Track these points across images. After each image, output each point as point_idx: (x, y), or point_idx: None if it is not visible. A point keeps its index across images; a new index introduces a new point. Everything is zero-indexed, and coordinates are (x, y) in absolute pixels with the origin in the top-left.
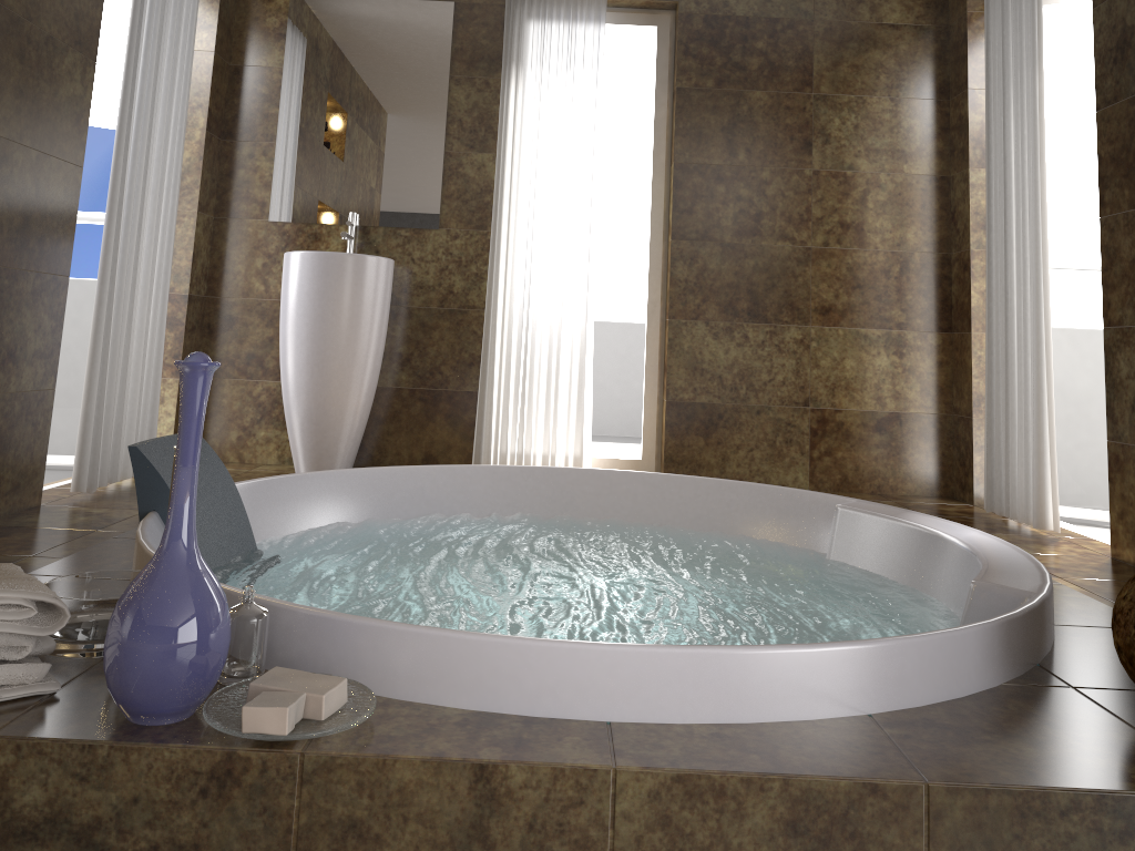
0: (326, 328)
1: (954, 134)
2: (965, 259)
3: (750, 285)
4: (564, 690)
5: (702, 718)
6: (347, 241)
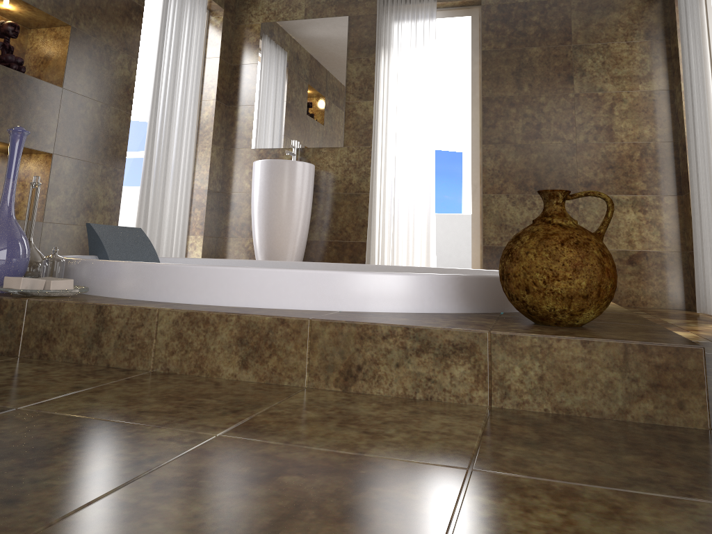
0: (272, 202)
1: (673, 61)
2: (684, 143)
3: (535, 170)
4: (172, 288)
5: (238, 304)
6: (293, 157)
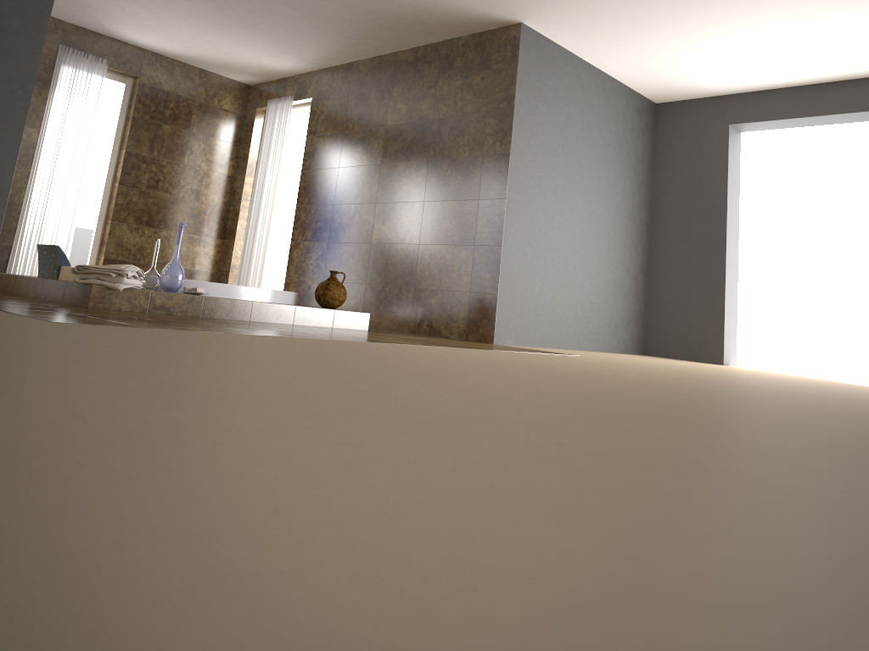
0: None
1: (241, 160)
2: (237, 211)
3: (150, 210)
4: (235, 294)
5: (256, 300)
6: None
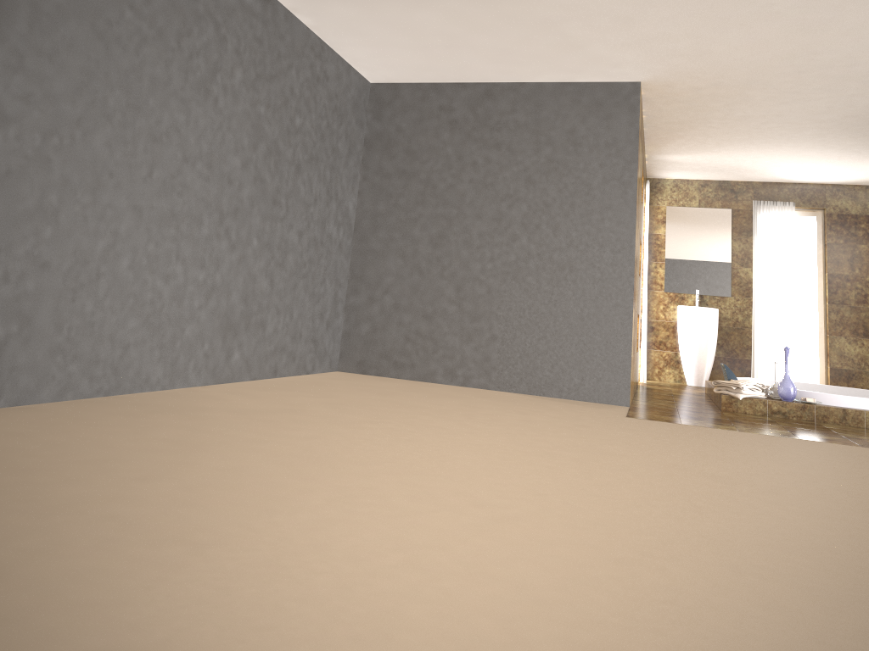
0: (700, 333)
1: None
2: None
3: (863, 323)
4: (852, 403)
5: None
6: (694, 300)
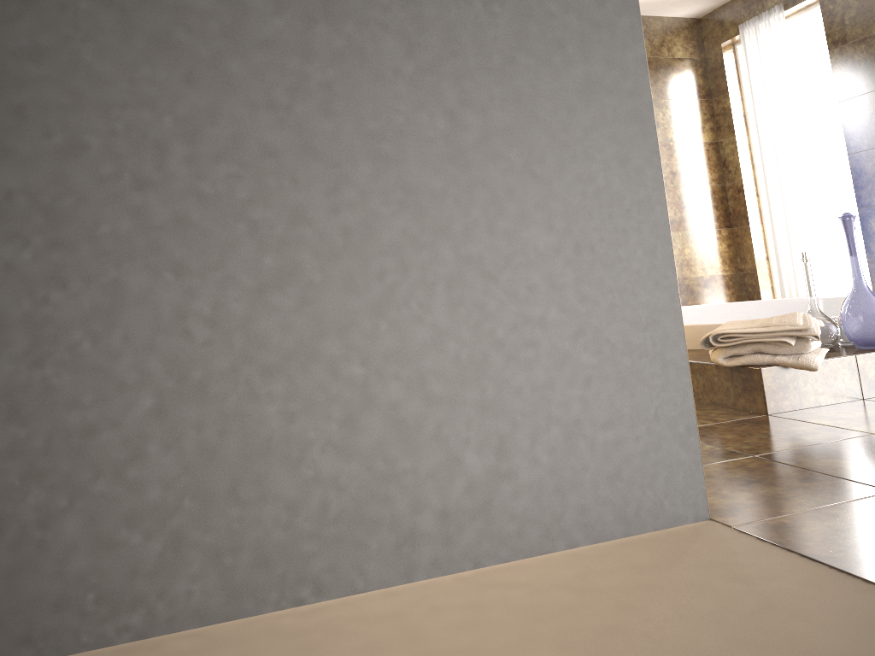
0: None
1: (719, 118)
2: (739, 186)
3: None
4: None
5: None
6: None
